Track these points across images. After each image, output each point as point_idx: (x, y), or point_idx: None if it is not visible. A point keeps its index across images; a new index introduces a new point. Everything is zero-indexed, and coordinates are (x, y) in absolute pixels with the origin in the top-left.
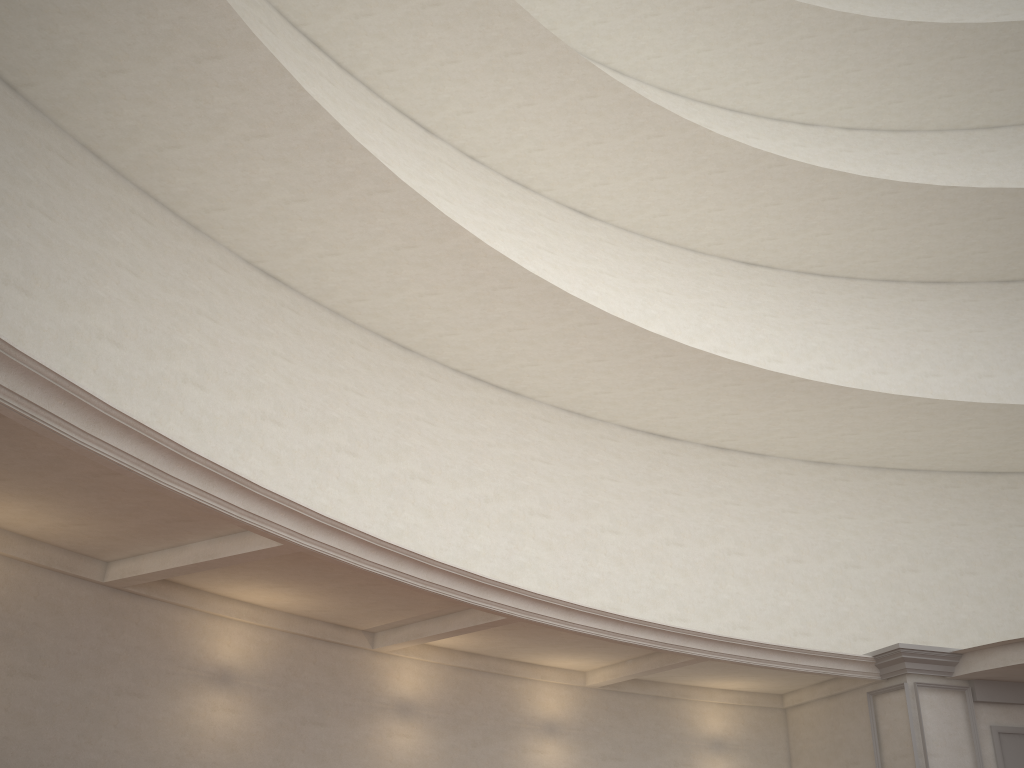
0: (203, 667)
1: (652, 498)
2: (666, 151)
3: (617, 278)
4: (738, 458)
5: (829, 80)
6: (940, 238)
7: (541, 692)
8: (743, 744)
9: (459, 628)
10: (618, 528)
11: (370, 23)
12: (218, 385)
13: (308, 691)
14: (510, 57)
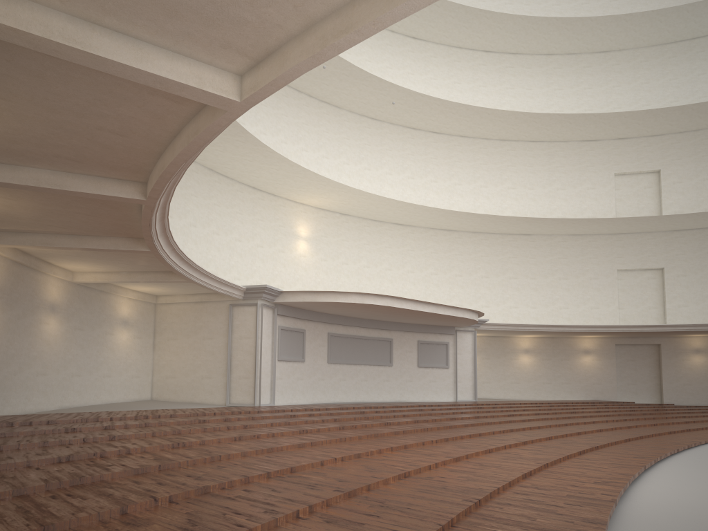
0: None
1: None
2: None
3: None
4: None
5: None
6: None
7: (50, 283)
8: (136, 323)
9: (98, 248)
10: None
11: None
12: None
13: None
14: None
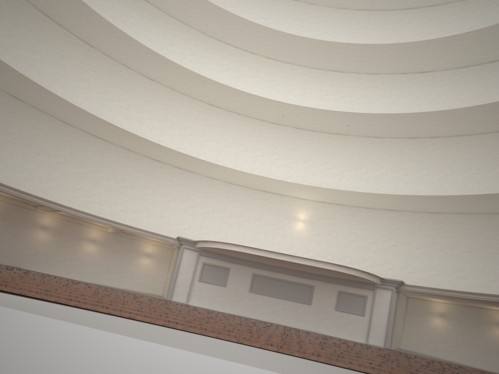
0: None
1: (148, 180)
2: (170, 68)
3: (157, 104)
4: (184, 172)
5: (256, 41)
6: (270, 111)
7: (92, 231)
8: (156, 256)
9: (51, 210)
10: (133, 187)
11: (63, 15)
12: None
13: (13, 218)
14: (111, 33)
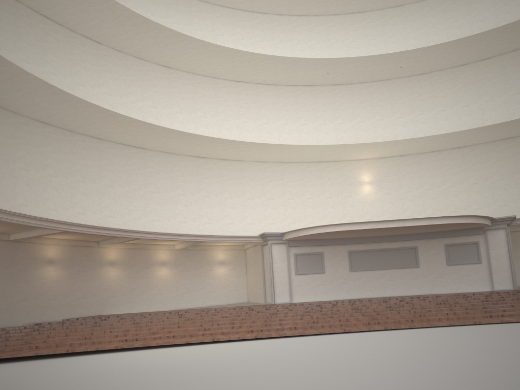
0: (44, 259)
1: (198, 181)
2: (194, 48)
3: (182, 94)
4: (231, 162)
5: None
6: (305, 72)
7: (159, 252)
8: (230, 262)
9: (124, 241)
10: (185, 193)
11: (67, 11)
12: (32, 168)
13: (79, 262)
14: (126, 21)
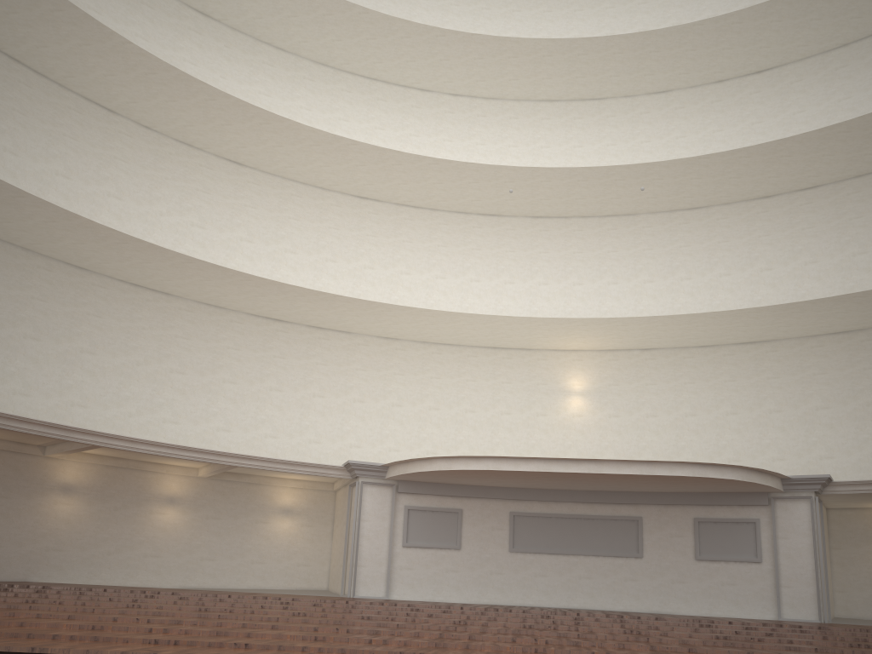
0: None
1: (264, 361)
2: (276, 132)
3: (258, 209)
4: (331, 334)
5: (430, 64)
6: (480, 190)
7: (167, 480)
8: (304, 511)
9: (76, 448)
10: (236, 380)
11: (48, 51)
12: None
13: None
14: (149, 75)
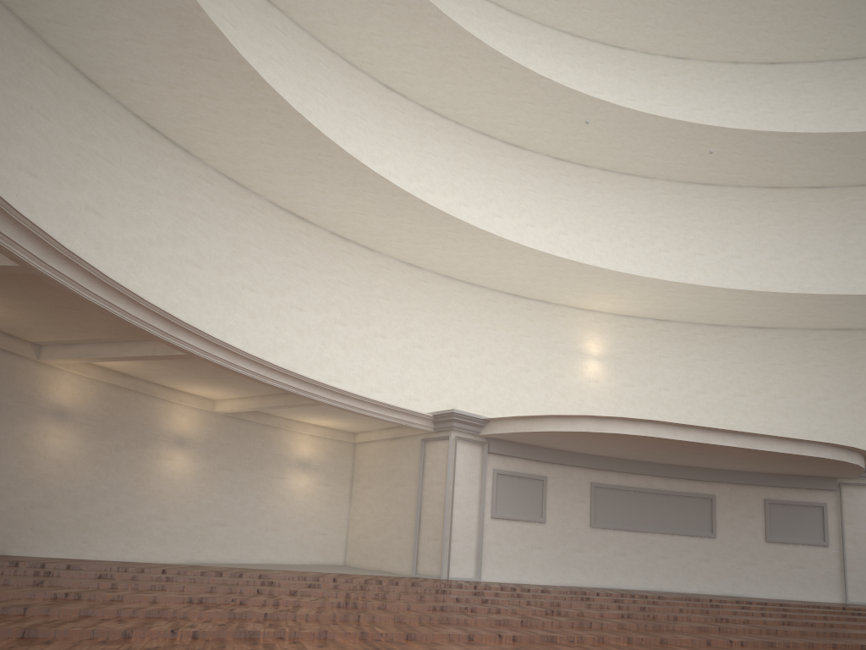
0: None
1: (285, 268)
2: None
3: (285, 68)
4: (354, 248)
5: None
6: (527, 114)
7: (177, 412)
8: (322, 466)
9: (137, 355)
10: (255, 287)
11: None
12: None
13: None
14: None
